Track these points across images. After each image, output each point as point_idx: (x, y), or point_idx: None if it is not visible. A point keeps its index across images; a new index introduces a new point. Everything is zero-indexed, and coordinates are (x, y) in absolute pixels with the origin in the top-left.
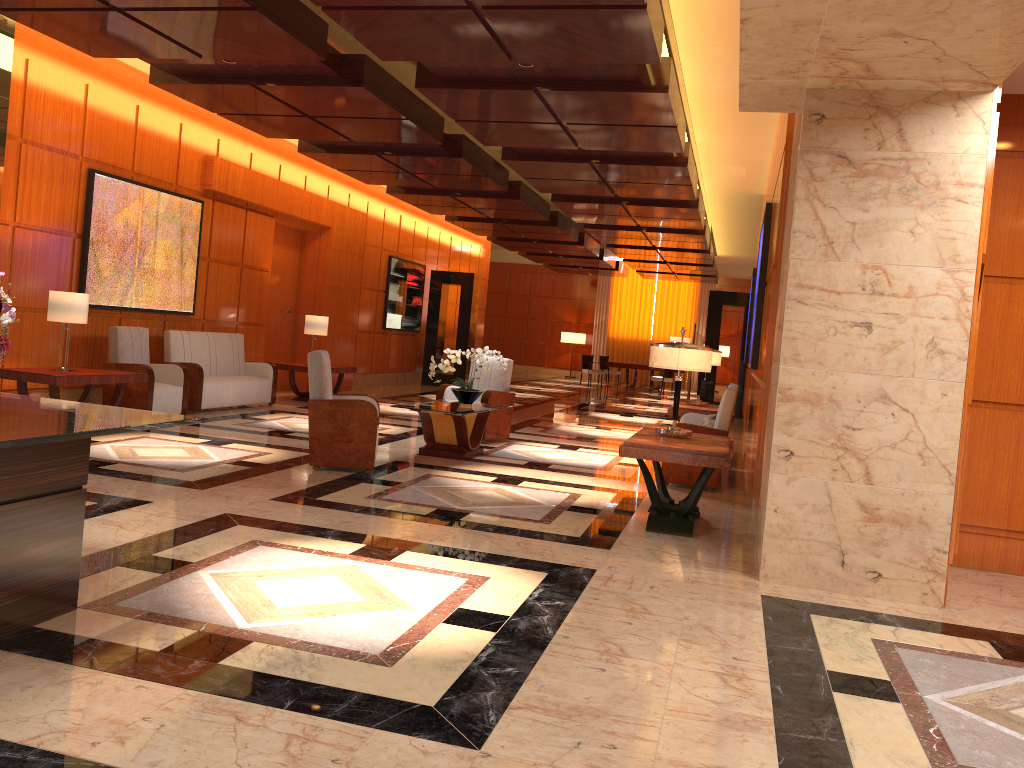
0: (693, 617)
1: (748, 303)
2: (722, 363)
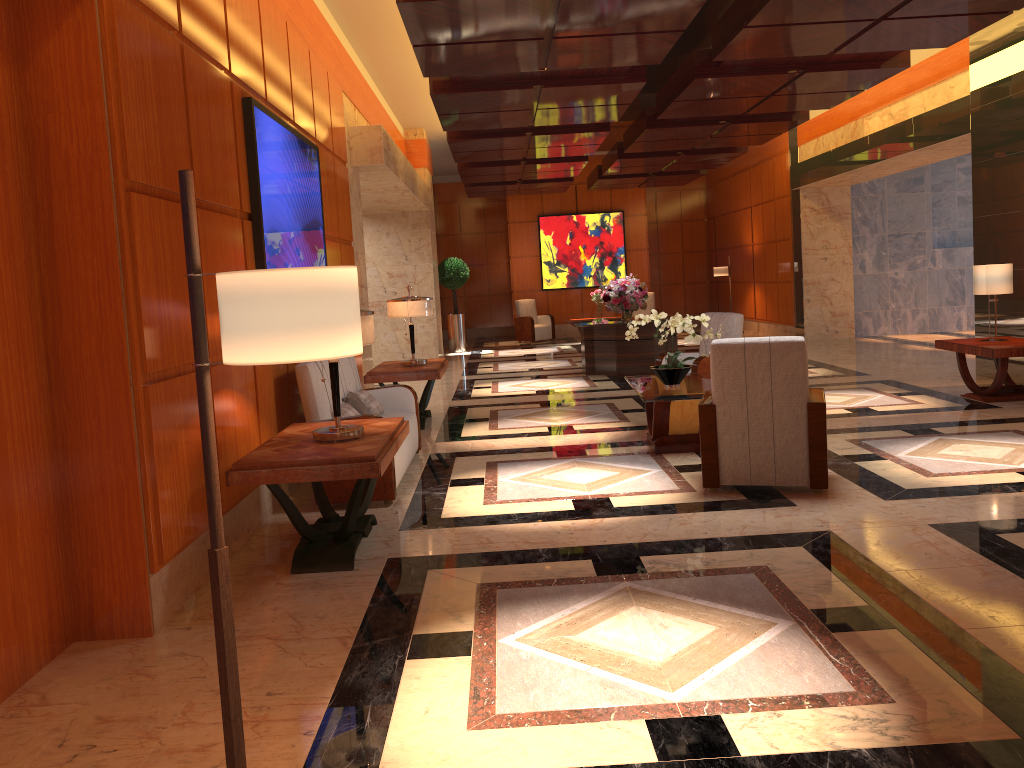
0: None
1: None
2: None
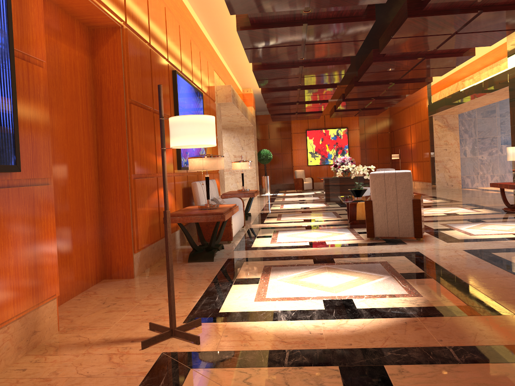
0: None
1: None
2: None
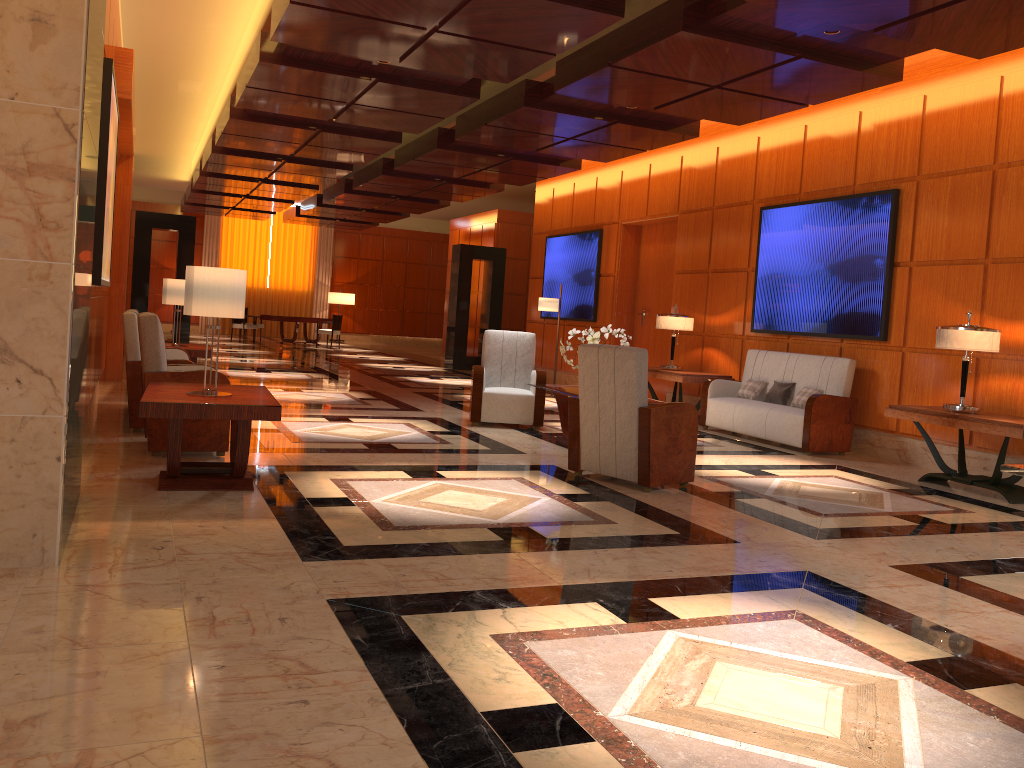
0: None
1: (496, 257)
2: (342, 311)
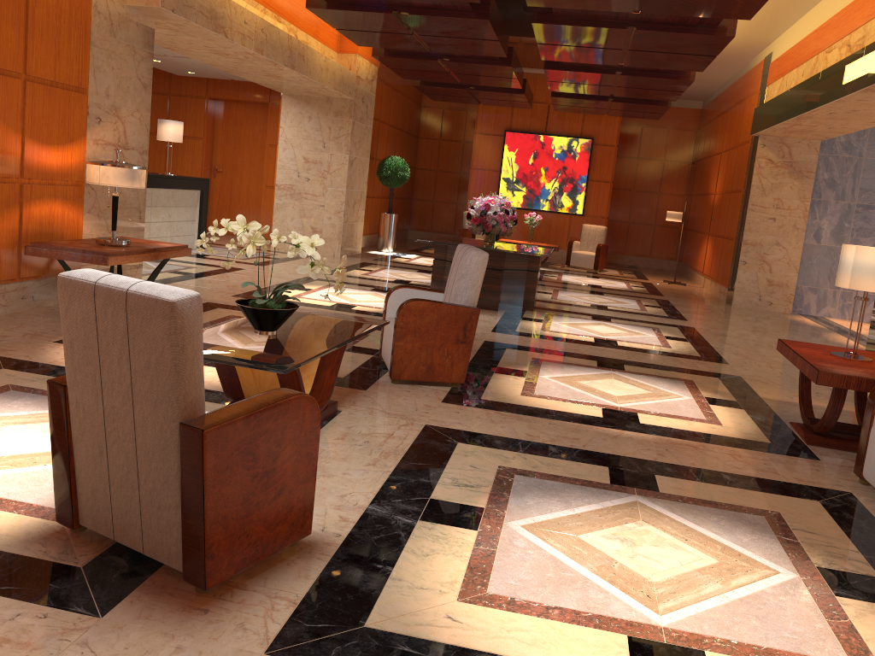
0: (210, 284)
1: None
2: None
